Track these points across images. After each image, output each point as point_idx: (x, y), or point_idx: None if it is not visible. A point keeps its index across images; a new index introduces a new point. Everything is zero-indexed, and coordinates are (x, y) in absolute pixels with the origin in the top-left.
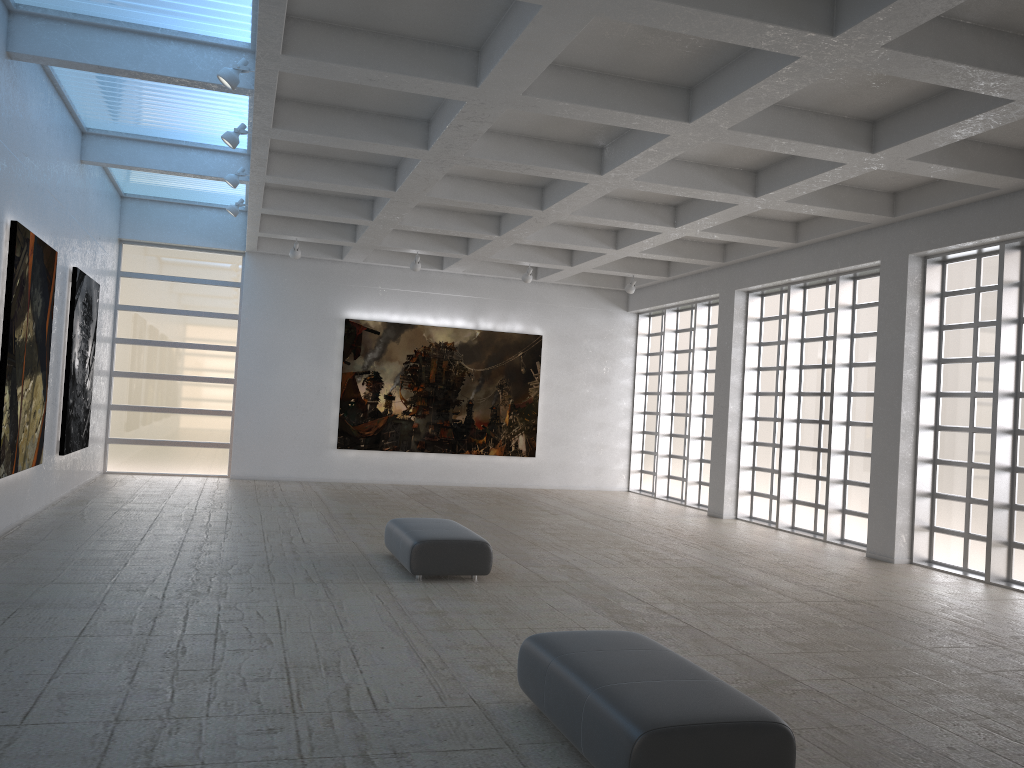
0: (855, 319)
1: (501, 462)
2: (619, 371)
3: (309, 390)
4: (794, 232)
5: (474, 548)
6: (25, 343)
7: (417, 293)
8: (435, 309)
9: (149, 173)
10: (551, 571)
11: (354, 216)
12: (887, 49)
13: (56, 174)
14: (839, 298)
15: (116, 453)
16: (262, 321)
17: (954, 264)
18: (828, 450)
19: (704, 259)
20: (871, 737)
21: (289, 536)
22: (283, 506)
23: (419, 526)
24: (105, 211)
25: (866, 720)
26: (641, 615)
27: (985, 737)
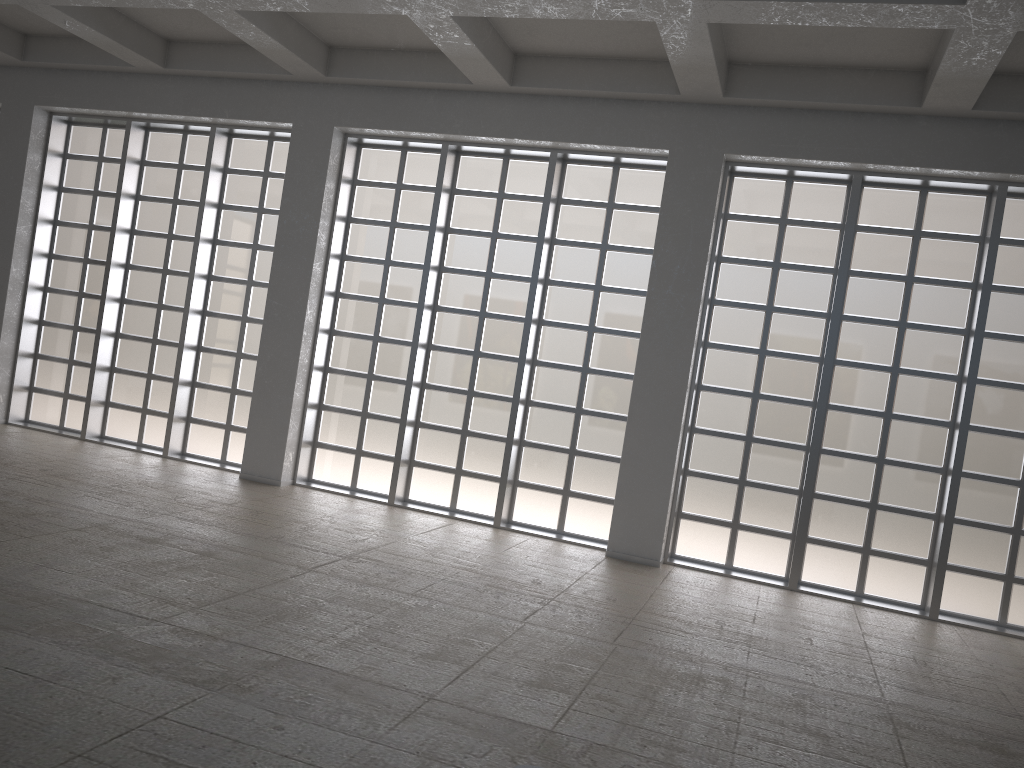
0: (226, 186)
1: None
2: None
3: None
4: (164, 53)
5: None
6: None
7: None
8: None
9: None
10: None
11: None
12: None
13: None
14: (213, 156)
15: None
16: None
17: (372, 151)
18: (180, 345)
19: None
20: None
21: None
22: None
23: None
24: None
25: None
26: (193, 653)
27: (791, 757)
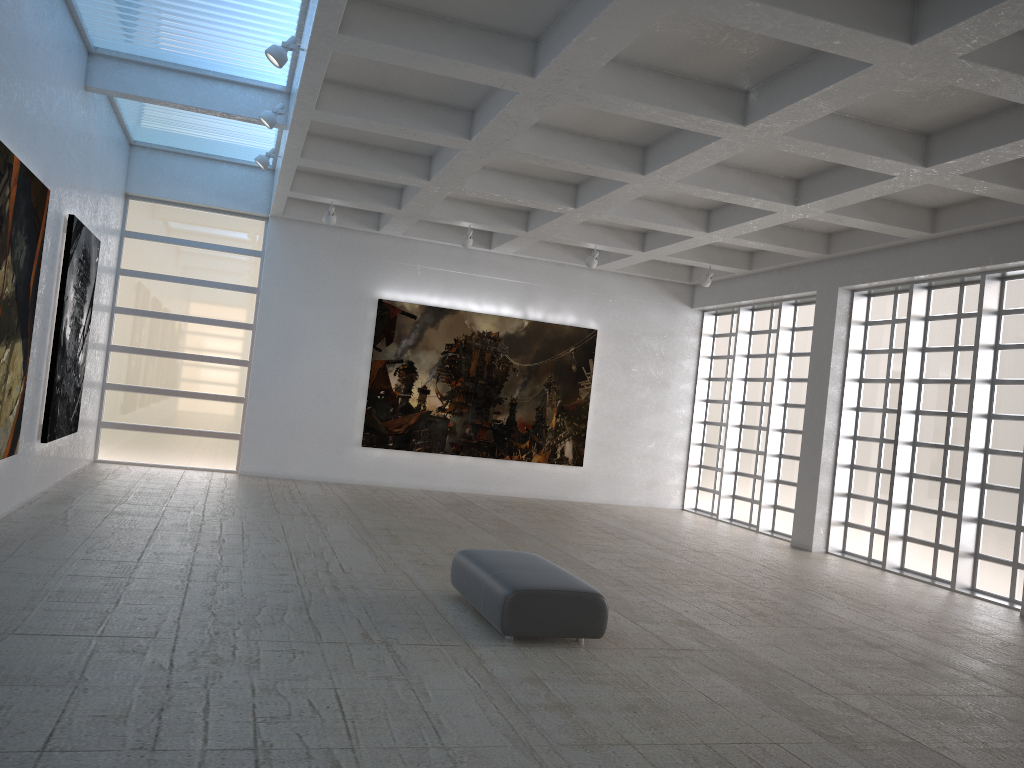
0: (1001, 327)
1: (544, 470)
2: (679, 374)
3: (333, 378)
4: (931, 220)
5: (585, 602)
6: (0, 300)
7: (460, 274)
8: (479, 294)
9: (165, 114)
10: (670, 630)
11: (408, 174)
12: None
13: (53, 94)
14: (984, 301)
15: (109, 439)
16: (284, 296)
17: None
18: (961, 482)
19: (805, 250)
20: None
21: (323, 561)
22: (306, 515)
23: (504, 565)
24: (111, 156)
25: None
26: (837, 718)
27: None
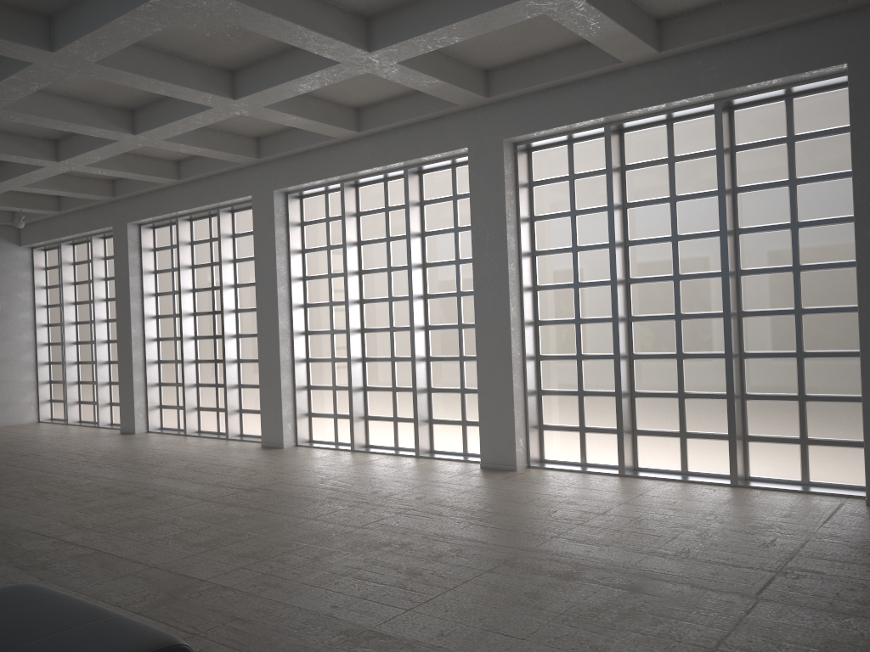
0: (236, 246)
1: None
2: (17, 305)
3: None
4: (177, 170)
5: None
6: None
7: None
8: None
9: None
10: None
11: None
12: (235, 1)
13: None
14: (221, 228)
15: None
16: None
17: (309, 199)
18: (223, 361)
19: (94, 194)
20: (270, 618)
21: None
22: None
23: None
24: None
25: (265, 602)
26: (45, 552)
27: (359, 587)
